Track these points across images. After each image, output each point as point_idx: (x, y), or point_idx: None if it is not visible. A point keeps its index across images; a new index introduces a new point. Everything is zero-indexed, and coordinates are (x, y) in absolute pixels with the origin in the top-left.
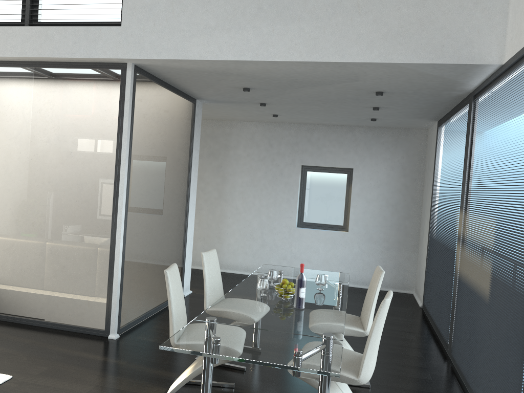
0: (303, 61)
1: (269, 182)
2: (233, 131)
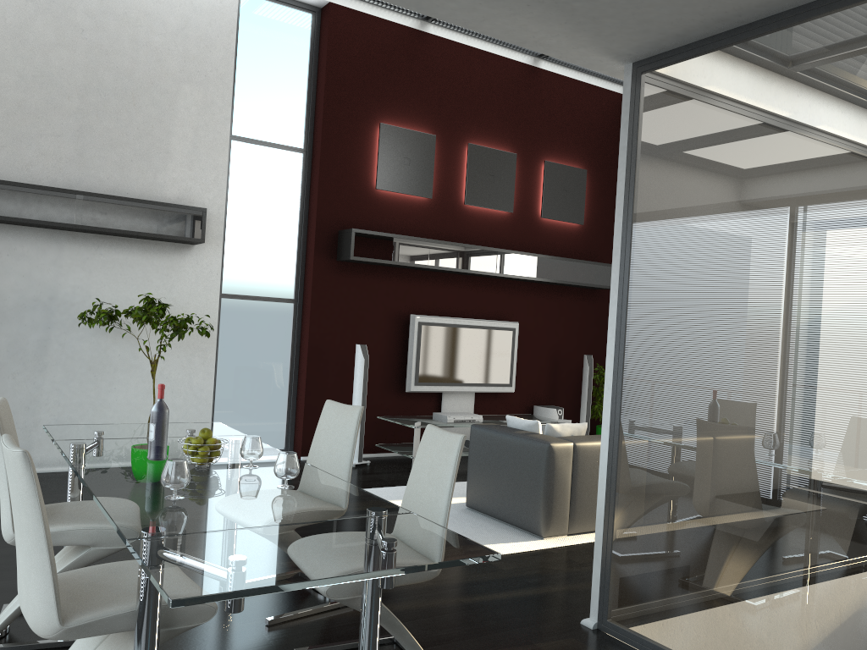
0: None
1: None
2: None
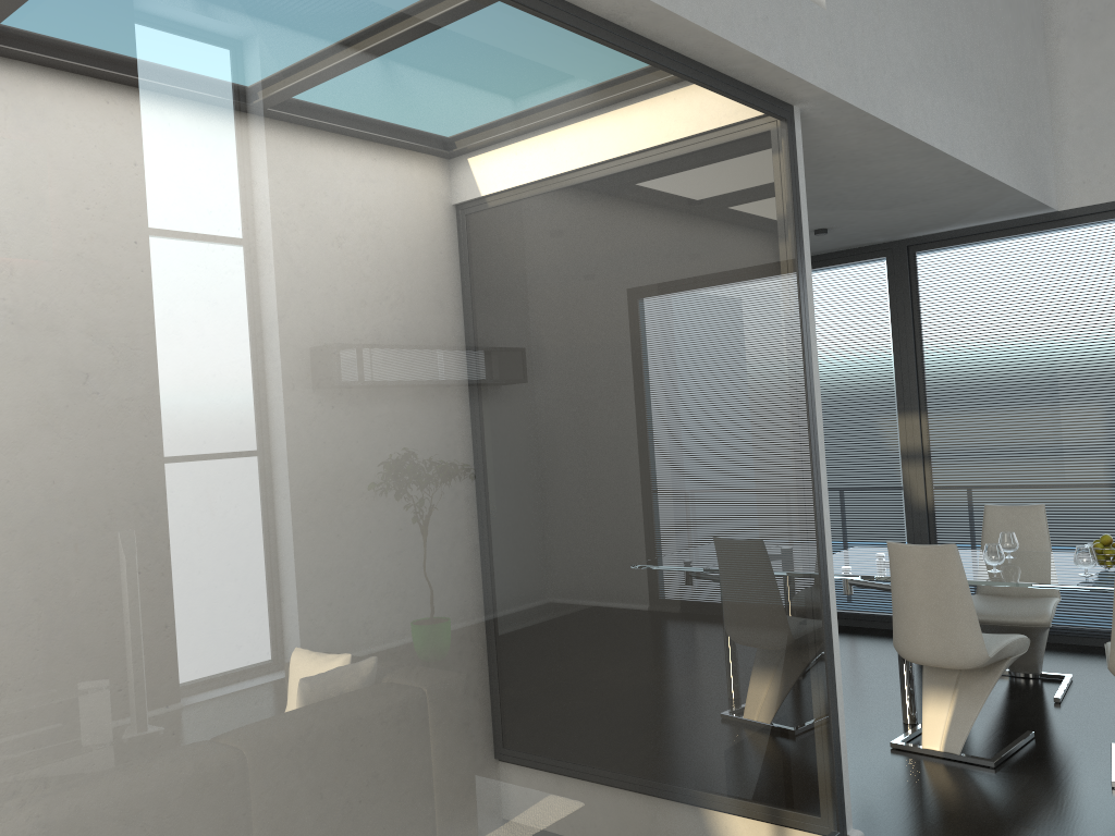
0: (980, 170)
1: None
2: None
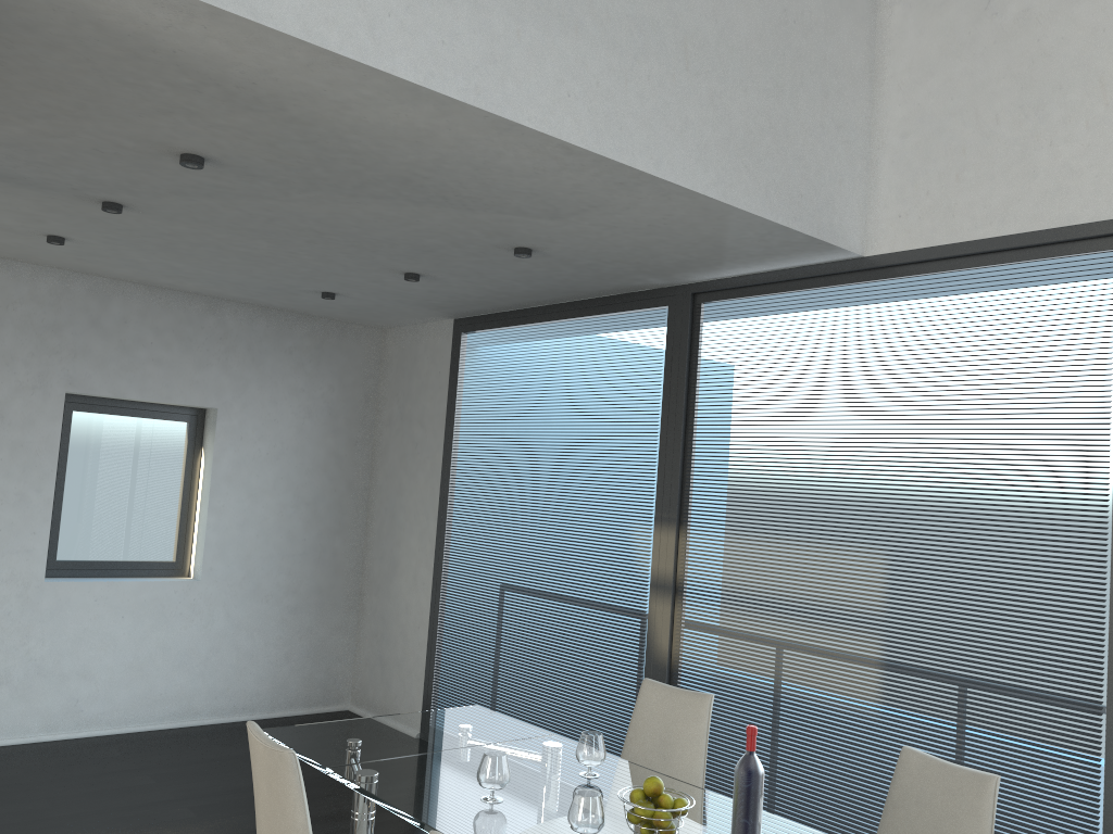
0: (583, 147)
1: None
2: None
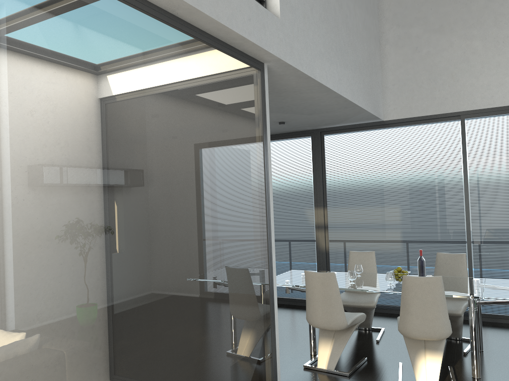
0: (350, 100)
1: None
2: None
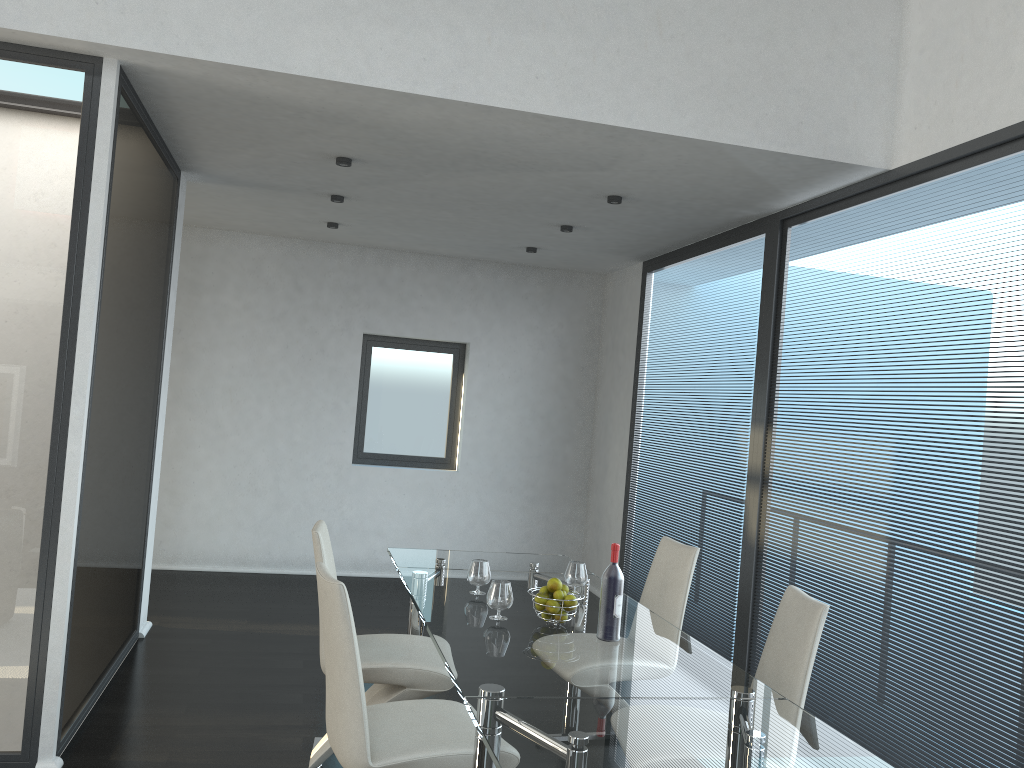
0: (551, 115)
1: (296, 368)
2: (210, 251)
